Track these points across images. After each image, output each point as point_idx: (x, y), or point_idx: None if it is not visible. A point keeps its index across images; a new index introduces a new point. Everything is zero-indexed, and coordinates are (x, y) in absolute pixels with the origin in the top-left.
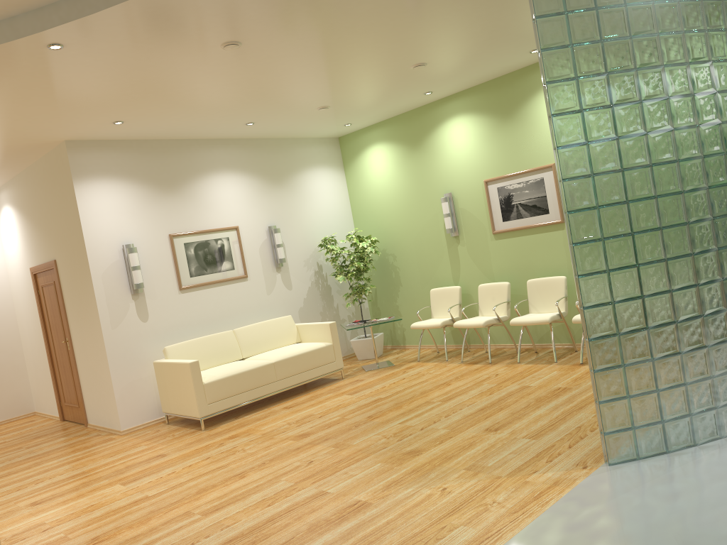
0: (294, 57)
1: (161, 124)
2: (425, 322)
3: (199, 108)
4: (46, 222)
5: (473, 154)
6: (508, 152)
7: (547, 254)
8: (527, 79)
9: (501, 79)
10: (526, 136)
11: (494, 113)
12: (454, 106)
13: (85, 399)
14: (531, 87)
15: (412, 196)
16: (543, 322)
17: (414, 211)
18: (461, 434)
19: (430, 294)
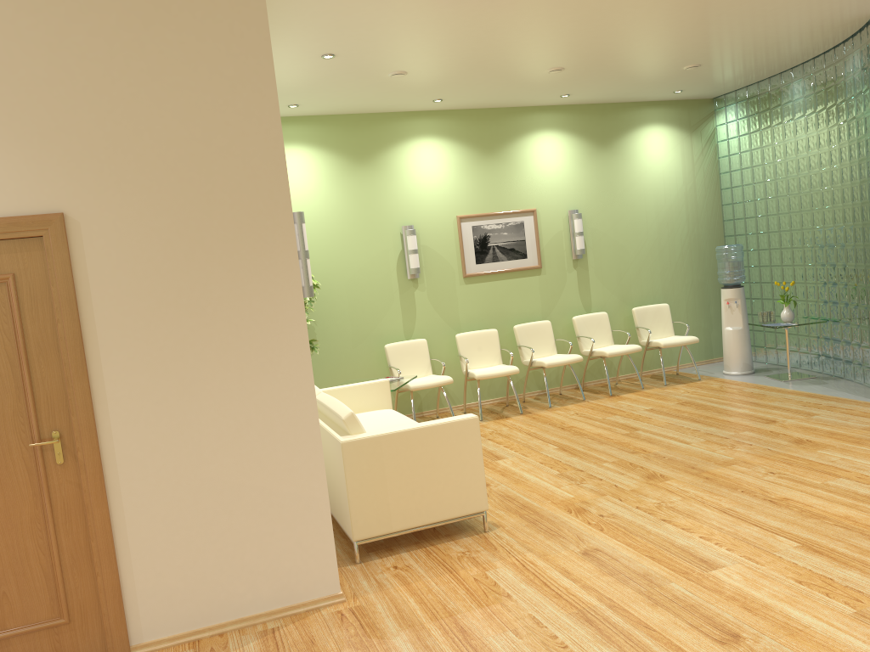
0: (643, 13)
1: (355, 2)
2: (424, 380)
3: (447, 9)
4: (30, 107)
5: (444, 184)
6: (488, 189)
7: (522, 300)
8: (513, 119)
9: (485, 111)
10: (508, 177)
11: (474, 145)
12: (425, 124)
13: (137, 579)
14: (517, 129)
15: (348, 225)
16: (578, 360)
17: (351, 245)
18: (767, 429)
19: (387, 350)
